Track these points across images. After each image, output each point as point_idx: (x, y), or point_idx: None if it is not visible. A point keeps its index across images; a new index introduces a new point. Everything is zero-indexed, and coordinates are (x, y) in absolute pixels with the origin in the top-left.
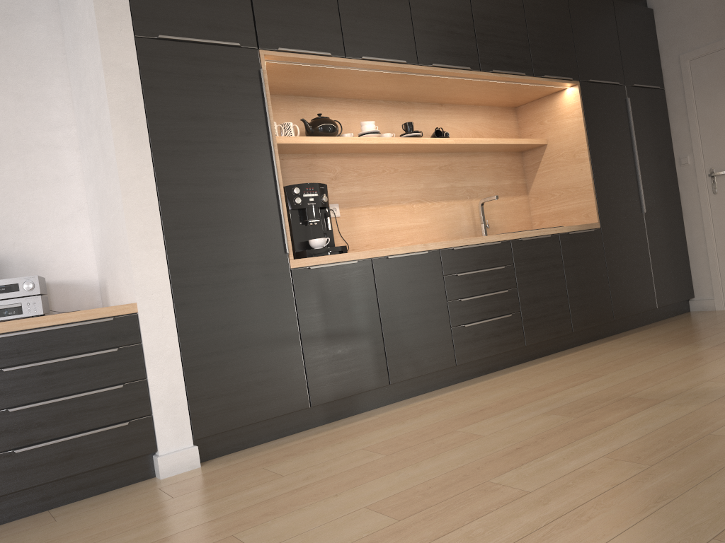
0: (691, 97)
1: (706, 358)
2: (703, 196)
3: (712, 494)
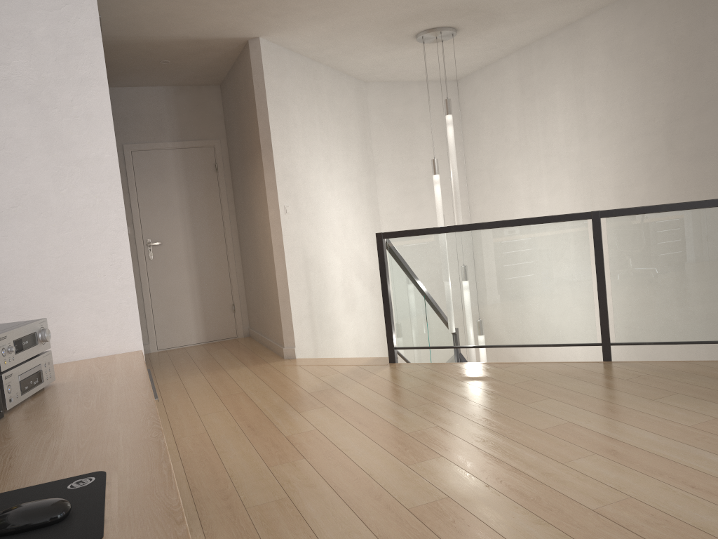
0: (133, 180)
1: (269, 370)
2: (142, 260)
3: (481, 398)
